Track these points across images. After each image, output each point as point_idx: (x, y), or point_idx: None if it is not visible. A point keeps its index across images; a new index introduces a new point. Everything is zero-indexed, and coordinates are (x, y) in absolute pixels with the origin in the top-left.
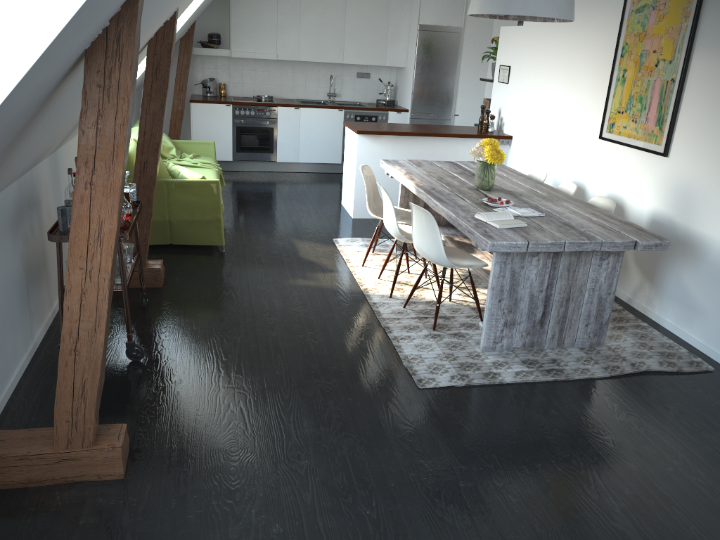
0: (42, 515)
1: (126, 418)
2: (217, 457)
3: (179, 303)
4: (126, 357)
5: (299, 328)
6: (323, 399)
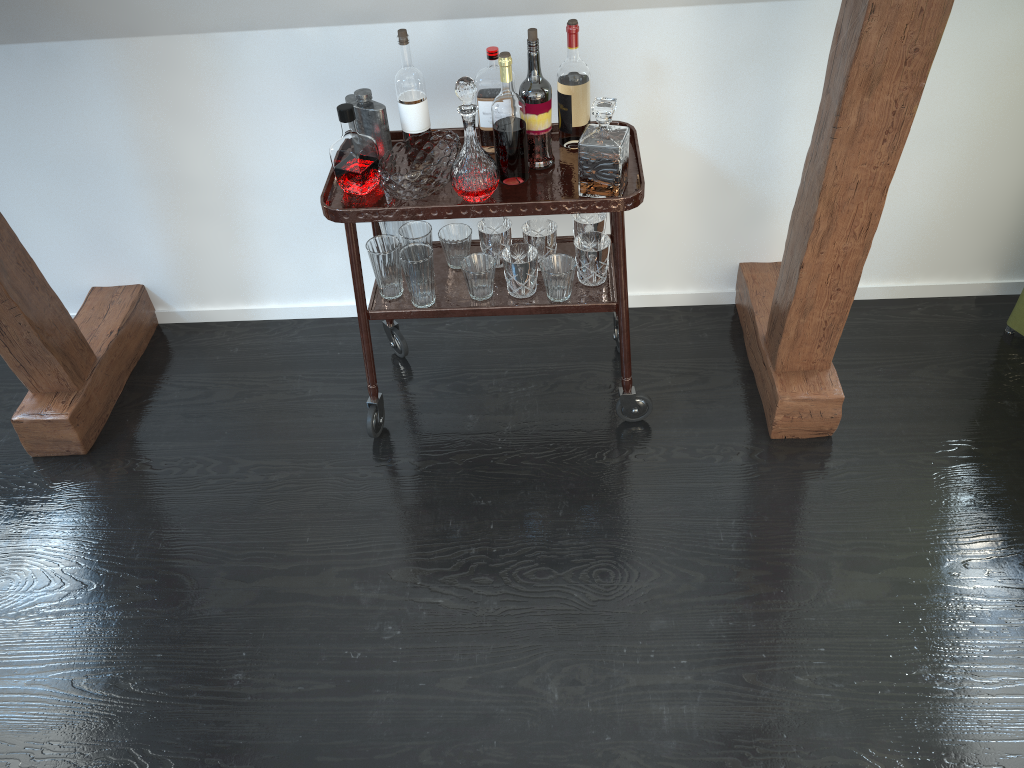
0: (13, 396)
1: (185, 441)
2: (2, 562)
3: (663, 477)
4: (396, 418)
5: (474, 758)
6: (76, 767)
